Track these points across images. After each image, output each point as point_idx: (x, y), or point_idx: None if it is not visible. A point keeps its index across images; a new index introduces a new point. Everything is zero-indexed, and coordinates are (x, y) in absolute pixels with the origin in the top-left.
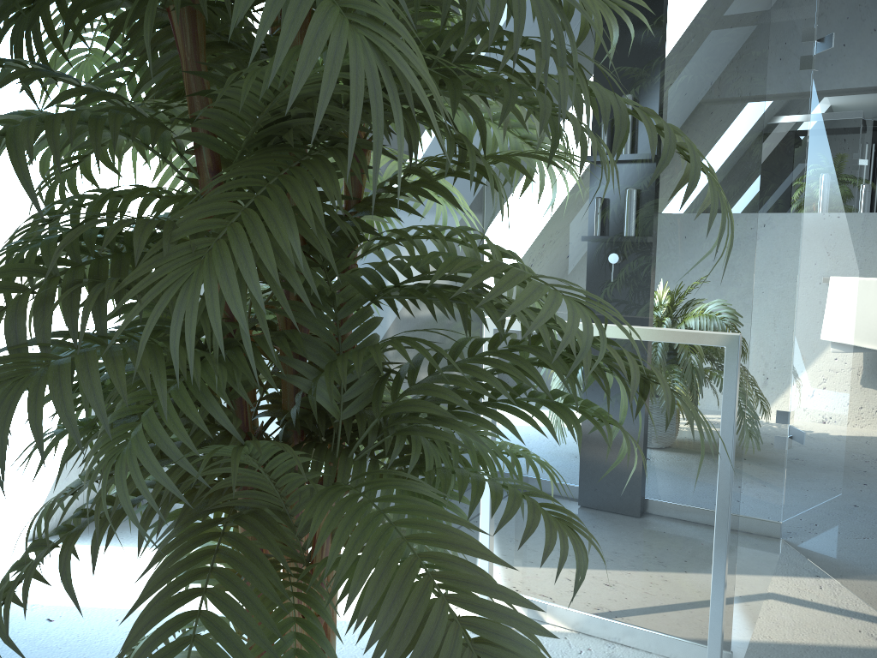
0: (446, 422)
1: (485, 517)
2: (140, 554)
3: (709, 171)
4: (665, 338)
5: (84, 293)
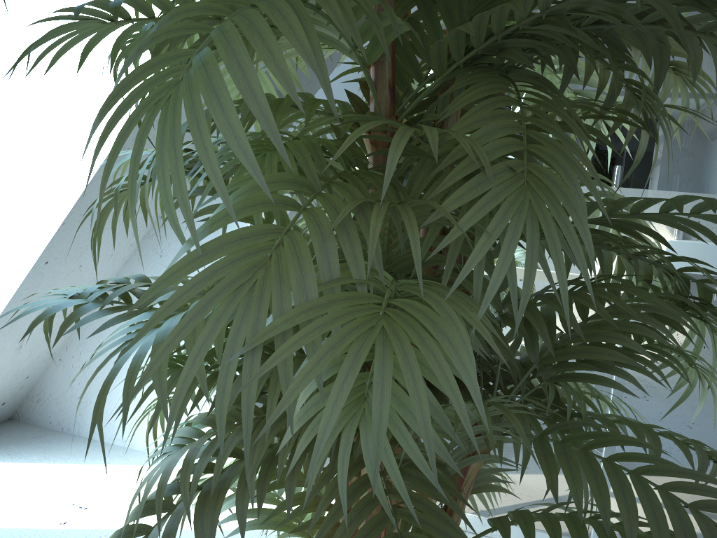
0: (609, 369)
1: None
2: (33, 470)
3: None
4: None
5: None
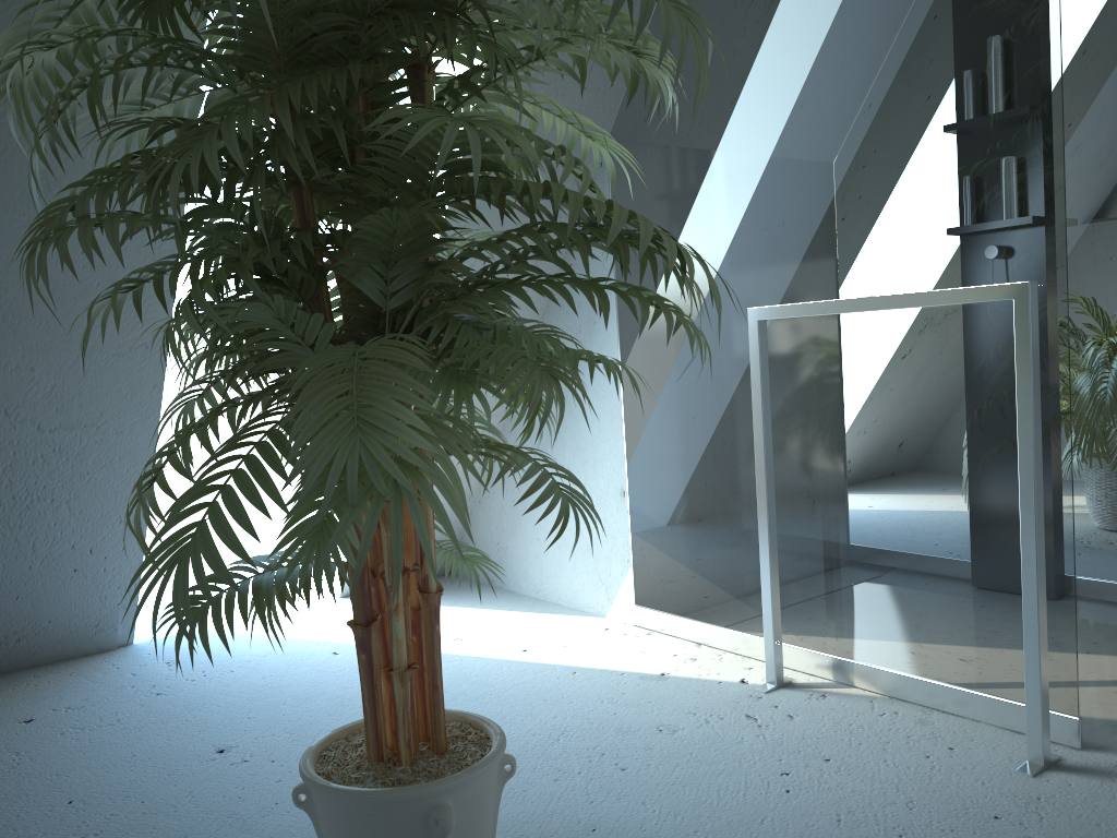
0: (466, 298)
1: (764, 549)
2: None
3: (686, 10)
4: (942, 301)
5: None
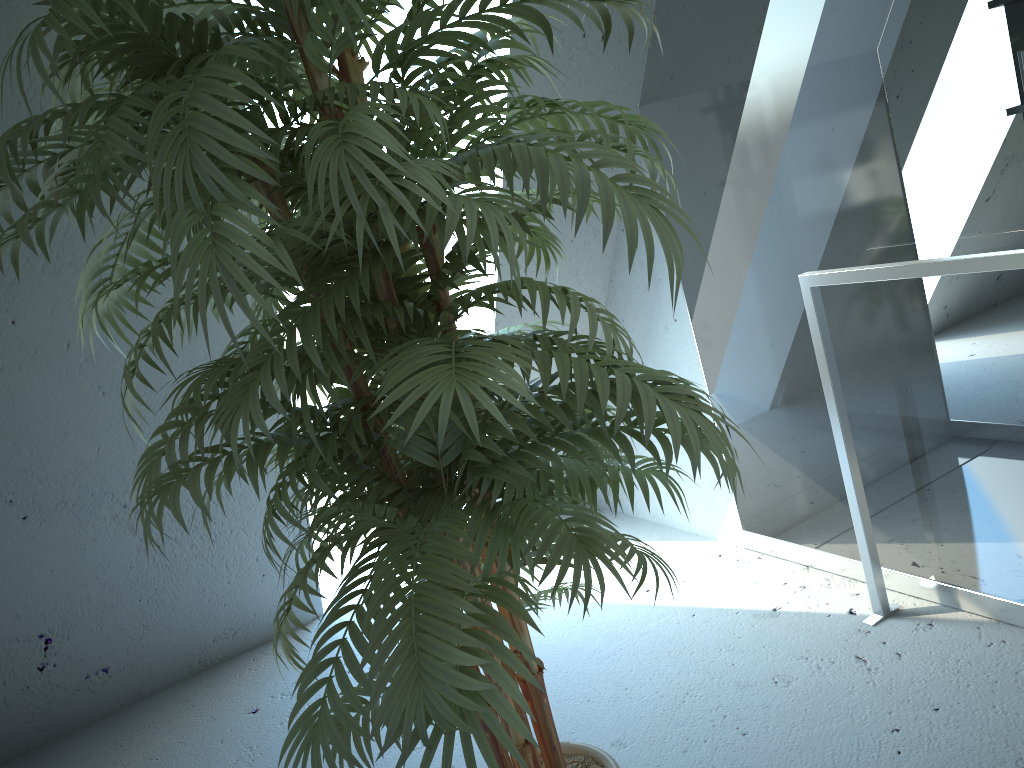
0: (504, 463)
1: (851, 497)
2: None
3: (649, 195)
4: (992, 267)
5: (459, 322)
